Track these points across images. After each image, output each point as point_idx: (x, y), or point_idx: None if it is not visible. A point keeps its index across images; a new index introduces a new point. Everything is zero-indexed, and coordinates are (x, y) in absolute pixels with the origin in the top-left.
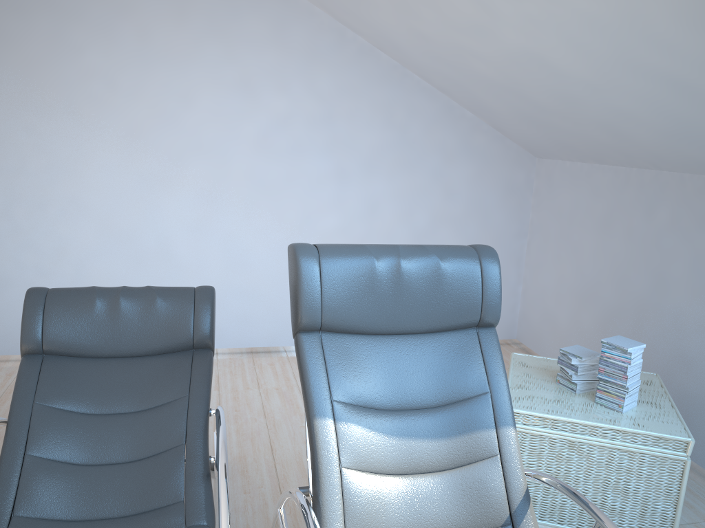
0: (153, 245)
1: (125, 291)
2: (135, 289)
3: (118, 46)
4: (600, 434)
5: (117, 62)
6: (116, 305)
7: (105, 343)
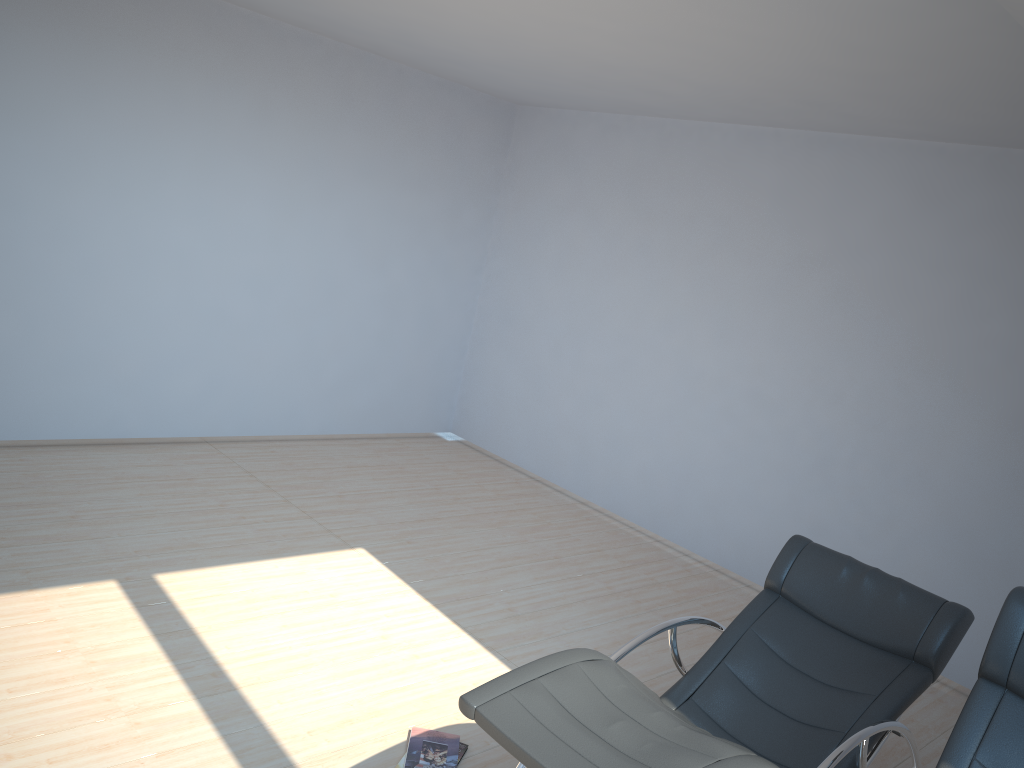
0: (994, 555)
1: (873, 572)
2: (884, 575)
3: None
4: None
5: (1023, 334)
6: (857, 581)
7: (832, 611)
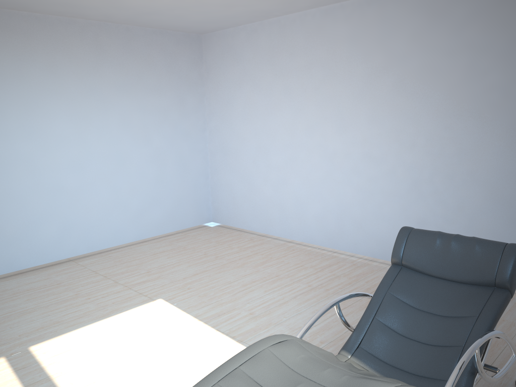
0: None
1: (456, 237)
2: (463, 237)
3: (512, 65)
4: None
5: (511, 77)
6: (447, 245)
7: (436, 268)
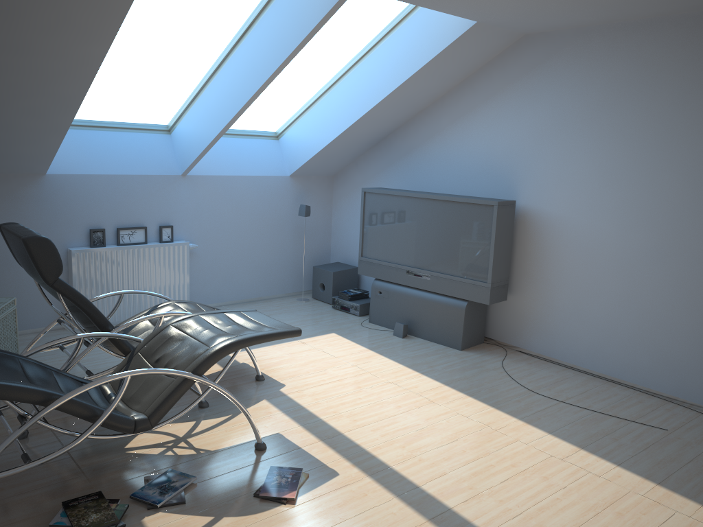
0: None
1: None
2: None
3: None
4: (0, 313)
5: None
6: None
7: None
